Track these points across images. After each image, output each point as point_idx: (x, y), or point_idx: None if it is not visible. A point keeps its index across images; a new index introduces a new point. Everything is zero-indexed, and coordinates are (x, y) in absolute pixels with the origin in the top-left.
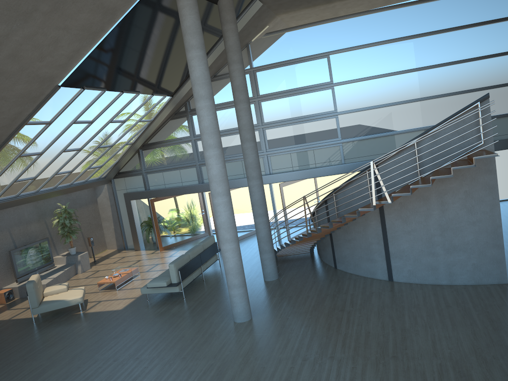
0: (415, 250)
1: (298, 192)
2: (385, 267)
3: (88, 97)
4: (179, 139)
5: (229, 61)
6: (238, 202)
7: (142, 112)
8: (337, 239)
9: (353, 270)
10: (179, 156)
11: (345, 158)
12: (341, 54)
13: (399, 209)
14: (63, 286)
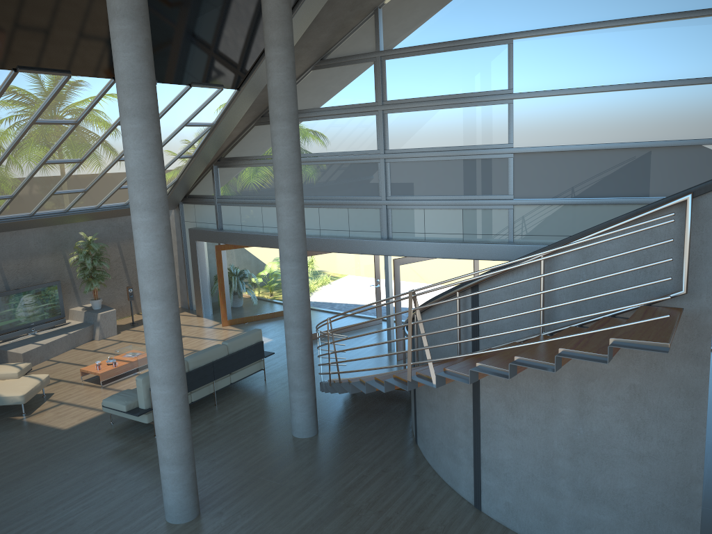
0: (521, 470)
1: (434, 276)
2: (471, 480)
3: (38, 85)
4: (265, 158)
5: (265, 41)
6: (345, 273)
7: (185, 112)
8: (419, 395)
9: (432, 460)
10: (262, 184)
11: (515, 232)
12: (534, 40)
13: (503, 381)
14: (14, 371)
